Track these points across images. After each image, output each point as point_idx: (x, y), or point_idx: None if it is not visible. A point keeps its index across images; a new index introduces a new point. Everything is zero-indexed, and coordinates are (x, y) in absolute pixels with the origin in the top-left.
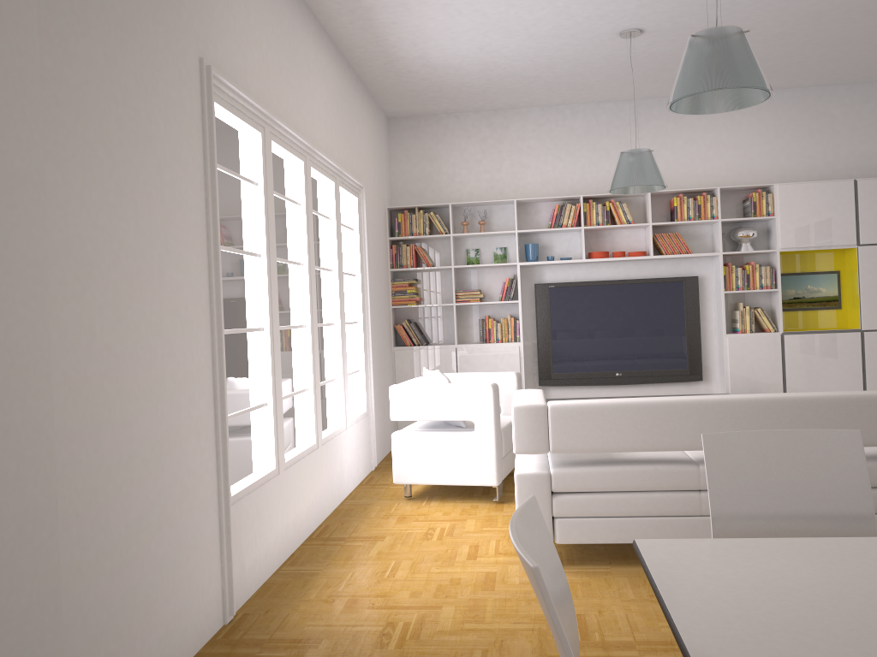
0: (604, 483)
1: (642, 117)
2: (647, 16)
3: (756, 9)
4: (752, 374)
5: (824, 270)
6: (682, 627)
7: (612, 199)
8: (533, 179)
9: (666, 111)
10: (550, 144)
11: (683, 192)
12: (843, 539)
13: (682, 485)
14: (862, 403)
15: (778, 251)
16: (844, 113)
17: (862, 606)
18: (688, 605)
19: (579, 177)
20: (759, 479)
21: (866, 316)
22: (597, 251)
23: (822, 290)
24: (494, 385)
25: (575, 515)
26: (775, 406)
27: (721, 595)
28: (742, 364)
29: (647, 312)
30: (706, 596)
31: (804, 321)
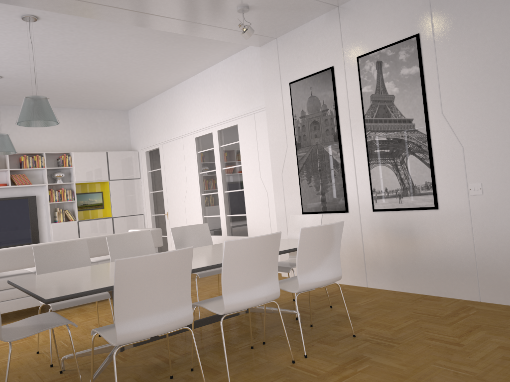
0: None
1: (3, 114)
2: (4, 71)
3: (57, 77)
4: None
5: (96, 191)
6: (24, 287)
7: None
8: None
9: (16, 112)
10: None
11: (26, 154)
12: (77, 268)
13: None
14: (99, 239)
15: (75, 183)
16: (102, 122)
17: (76, 275)
18: (26, 284)
19: None
20: (54, 259)
21: (114, 211)
22: None
23: (96, 200)
24: None
25: None
26: None
27: (37, 281)
28: (59, 237)
29: (9, 215)
30: (32, 282)
31: (88, 215)
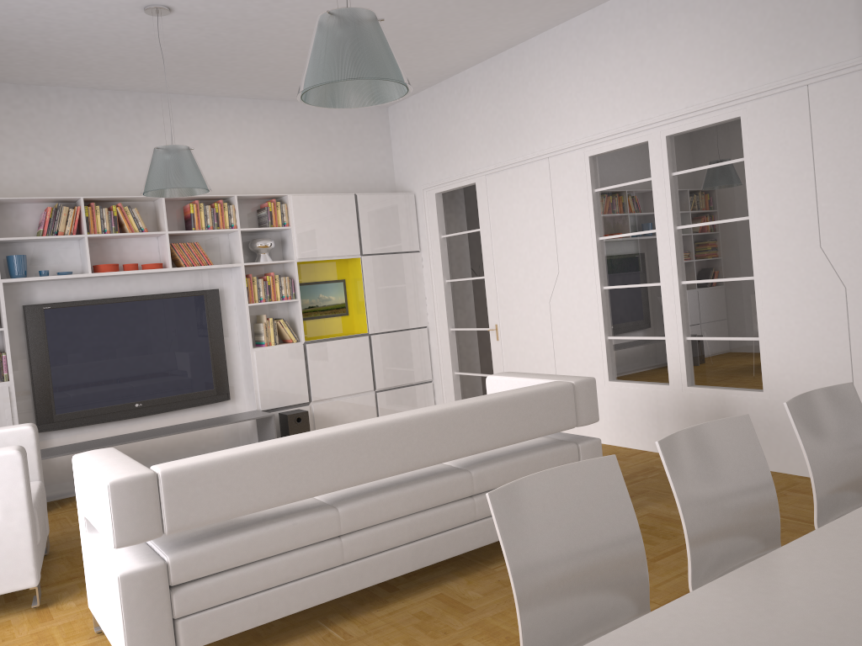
0: (236, 557)
1: (146, 112)
2: None
3: (293, 12)
4: (280, 386)
5: (332, 279)
6: None
7: (120, 203)
8: (10, 173)
9: (172, 109)
10: (32, 131)
11: (197, 199)
12: (701, 592)
13: (323, 535)
14: (473, 411)
15: (296, 261)
16: (339, 131)
17: None
18: None
19: (73, 175)
20: (545, 533)
21: (372, 320)
22: (106, 264)
23: (332, 298)
24: (22, 449)
25: (204, 607)
26: (405, 428)
27: None
28: (270, 378)
29: (168, 331)
30: None
31: (319, 329)
